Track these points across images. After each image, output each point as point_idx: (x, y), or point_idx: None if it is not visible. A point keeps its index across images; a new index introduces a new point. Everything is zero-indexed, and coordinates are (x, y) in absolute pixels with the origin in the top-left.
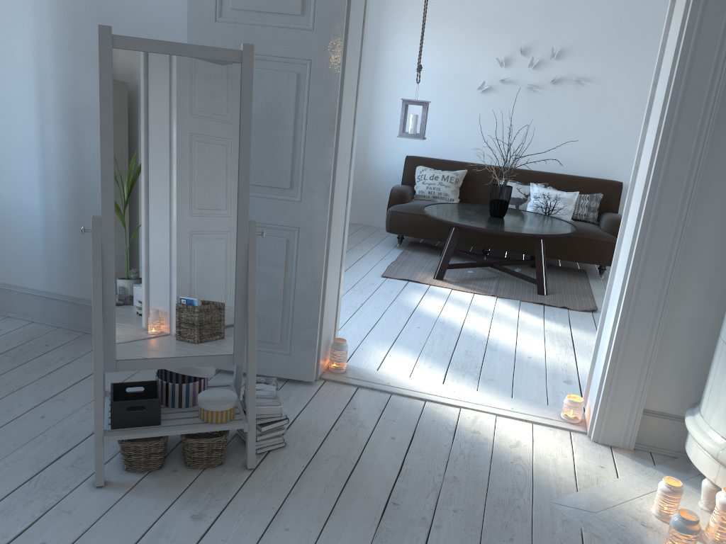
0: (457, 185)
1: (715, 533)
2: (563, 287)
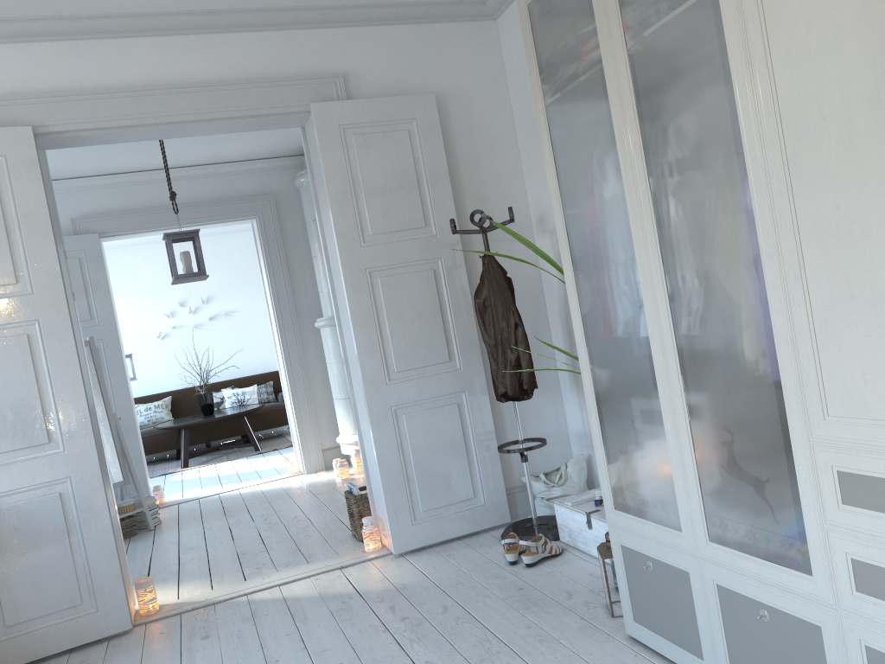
0: (168, 409)
1: (357, 467)
2: (271, 444)
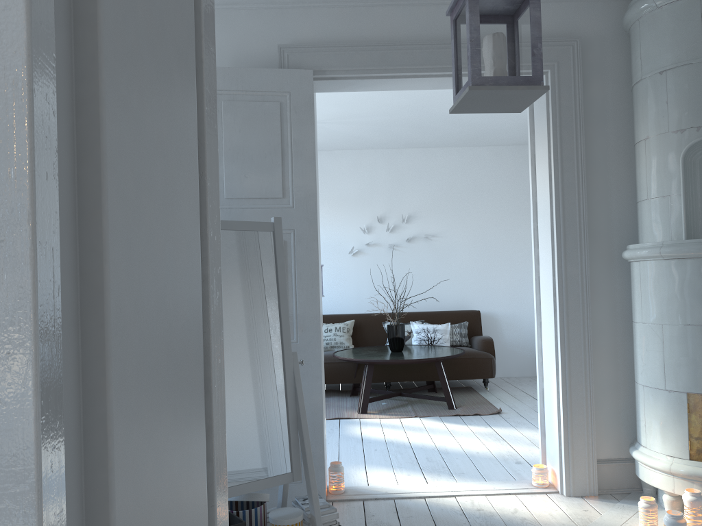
0: (349, 334)
1: None
2: (465, 401)
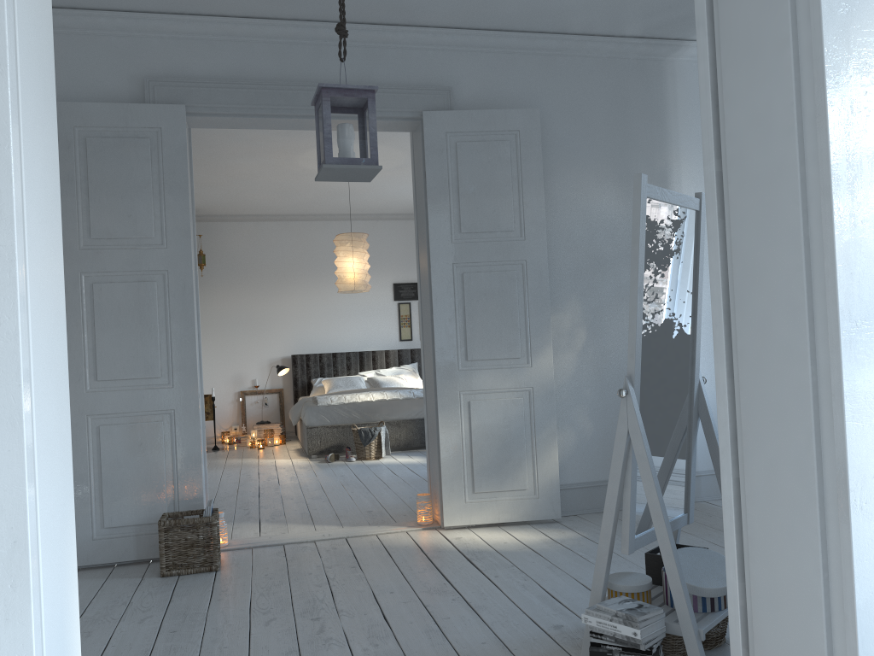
0: None
1: None
2: None
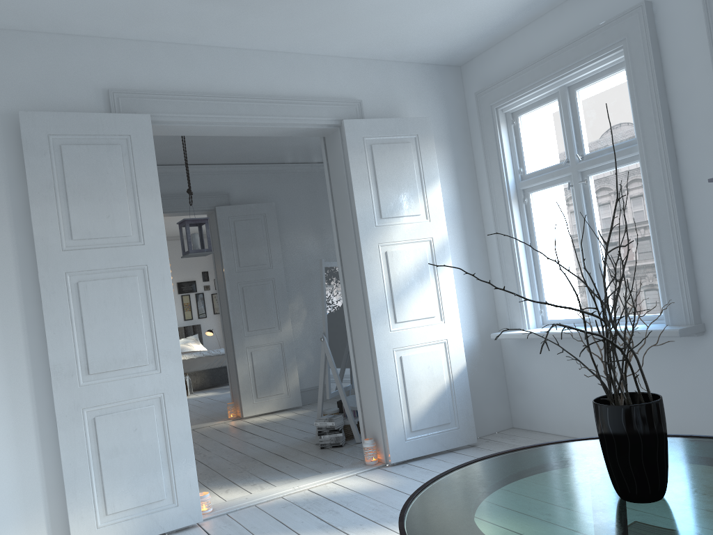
0: None
1: None
2: None
